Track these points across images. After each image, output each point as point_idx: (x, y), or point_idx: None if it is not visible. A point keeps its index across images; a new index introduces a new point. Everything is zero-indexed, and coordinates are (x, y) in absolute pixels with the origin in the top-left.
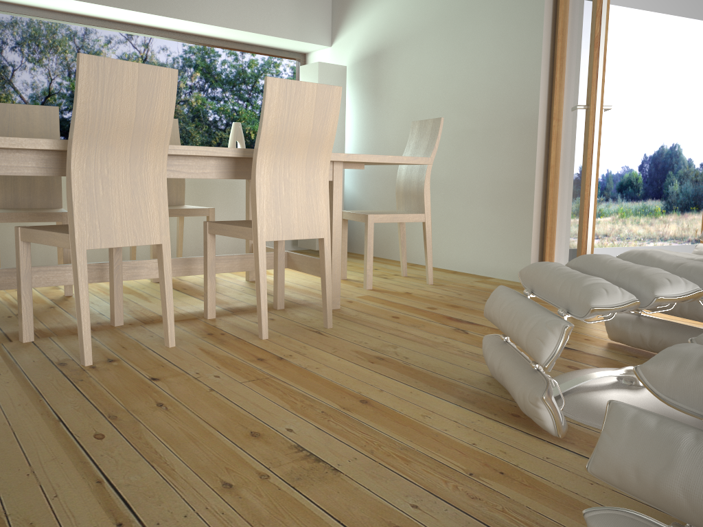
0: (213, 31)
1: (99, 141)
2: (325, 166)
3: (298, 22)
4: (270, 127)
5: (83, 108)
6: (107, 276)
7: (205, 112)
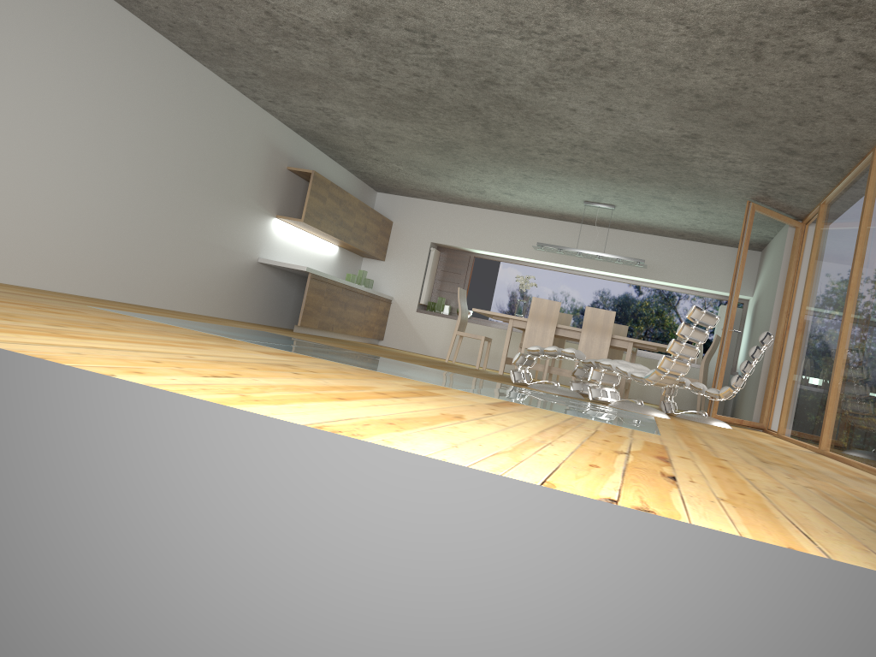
0: (677, 286)
1: (535, 319)
2: (608, 338)
3: (729, 282)
4: (585, 322)
5: (531, 310)
6: (550, 371)
7: (671, 328)
